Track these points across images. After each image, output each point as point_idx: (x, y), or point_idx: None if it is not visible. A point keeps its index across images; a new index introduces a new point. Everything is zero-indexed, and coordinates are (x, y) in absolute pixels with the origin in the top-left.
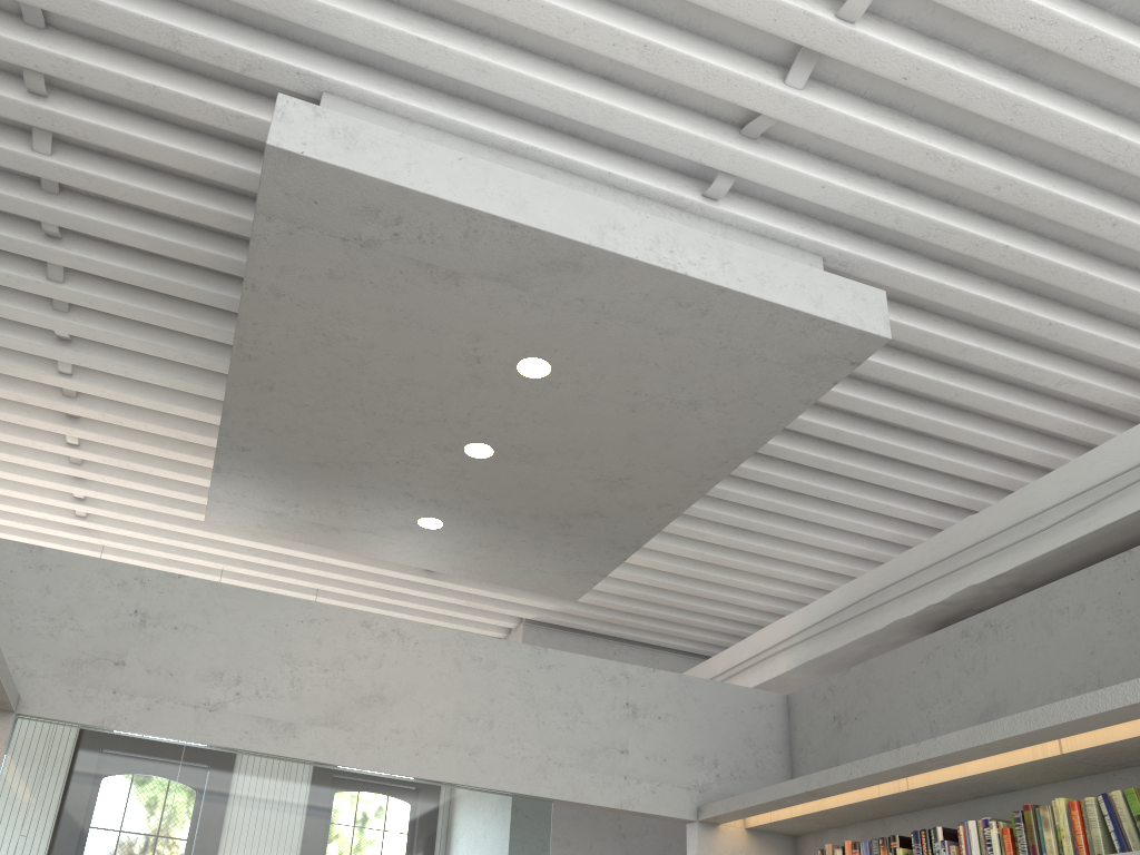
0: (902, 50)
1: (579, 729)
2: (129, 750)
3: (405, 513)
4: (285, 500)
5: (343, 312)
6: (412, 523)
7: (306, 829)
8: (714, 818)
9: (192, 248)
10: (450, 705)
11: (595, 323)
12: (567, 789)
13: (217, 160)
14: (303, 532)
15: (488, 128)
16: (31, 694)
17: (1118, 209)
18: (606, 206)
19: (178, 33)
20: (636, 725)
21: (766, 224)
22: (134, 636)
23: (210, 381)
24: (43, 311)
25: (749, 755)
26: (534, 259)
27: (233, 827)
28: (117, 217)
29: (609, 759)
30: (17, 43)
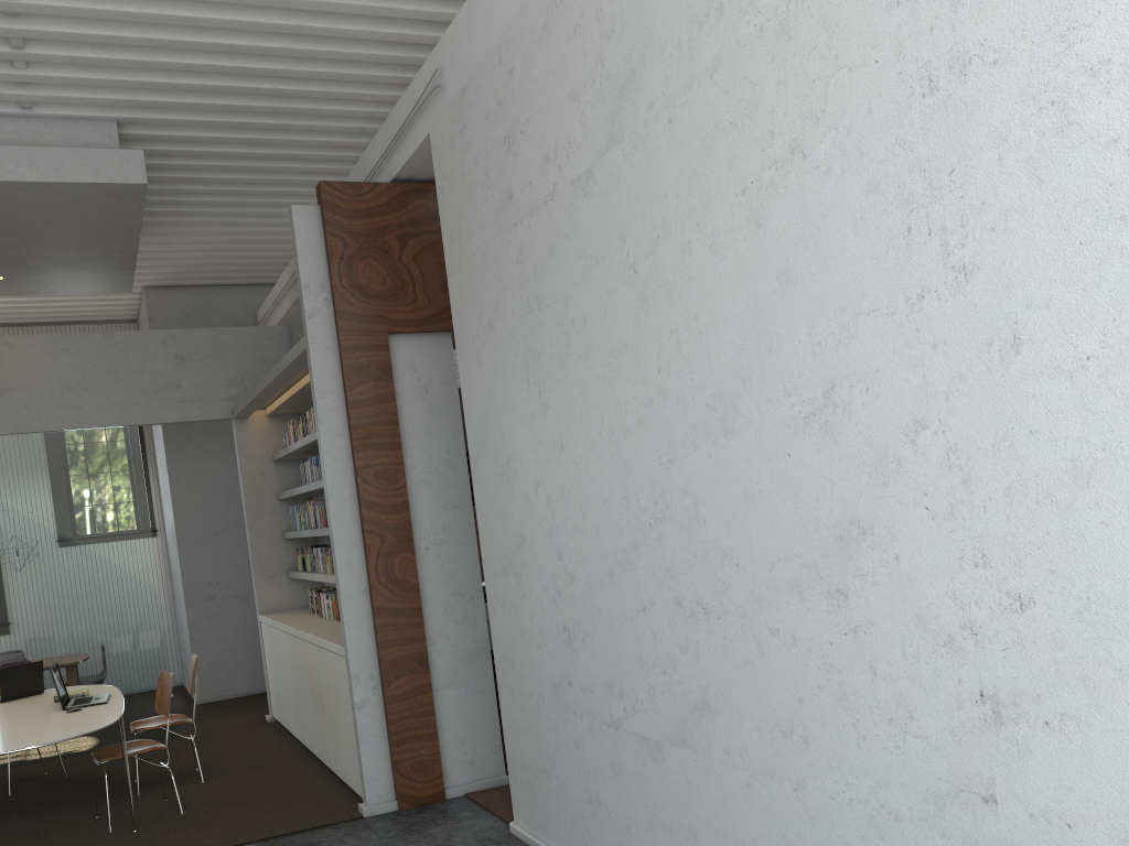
0: (59, 55)
1: (146, 379)
2: None
3: None
4: None
5: None
6: None
7: None
8: (239, 416)
9: None
10: (55, 383)
11: None
12: (144, 418)
13: None
14: None
15: None
16: None
17: (255, 81)
18: None
19: None
20: (185, 368)
21: (68, 114)
22: None
23: None
24: None
25: (266, 370)
26: None
27: None
28: None
29: (170, 393)
30: None
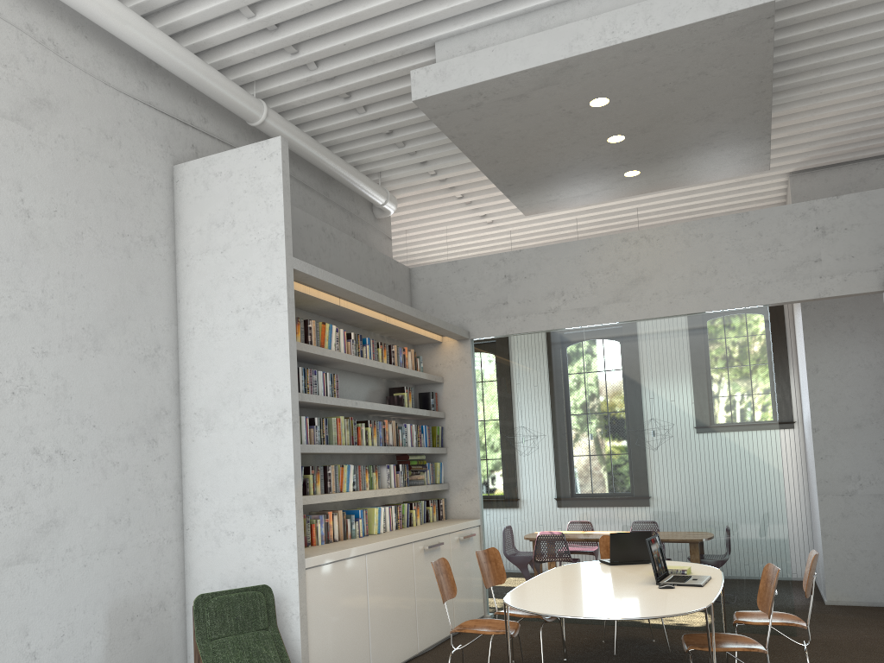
0: None
1: (780, 256)
2: (522, 342)
3: (613, 175)
4: (550, 194)
5: (494, 127)
6: (622, 177)
7: (617, 357)
8: None
9: None
10: (686, 269)
11: (604, 76)
12: (775, 296)
13: None
14: (574, 202)
15: (510, 11)
16: (473, 329)
17: None
18: (571, 27)
19: (372, 58)
20: (825, 240)
21: None
22: (507, 288)
23: None
24: (406, 158)
25: None
26: (548, 74)
27: (579, 365)
28: (404, 116)
29: (806, 269)
30: (329, 91)
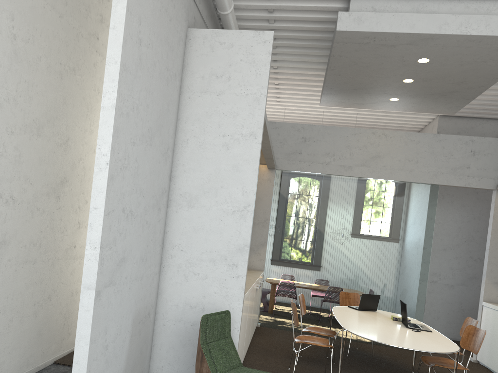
0: None
1: (450, 161)
2: (305, 177)
3: (385, 98)
4: (344, 98)
5: (360, 57)
6: (387, 100)
7: (356, 196)
8: None
9: (313, 36)
10: (402, 156)
11: (441, 48)
12: (444, 181)
13: (320, 17)
14: (351, 105)
15: None
16: (278, 163)
17: None
18: (442, 16)
19: None
20: (474, 158)
21: None
22: (303, 145)
23: (318, 63)
24: None
25: None
26: (418, 39)
27: (335, 196)
28: (291, 32)
29: (462, 170)
30: (266, 5)
